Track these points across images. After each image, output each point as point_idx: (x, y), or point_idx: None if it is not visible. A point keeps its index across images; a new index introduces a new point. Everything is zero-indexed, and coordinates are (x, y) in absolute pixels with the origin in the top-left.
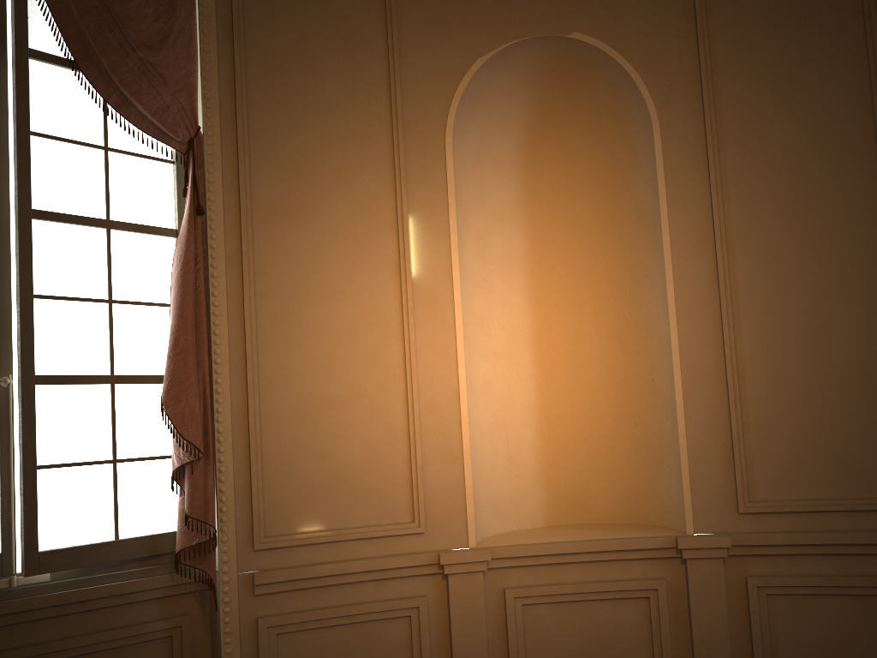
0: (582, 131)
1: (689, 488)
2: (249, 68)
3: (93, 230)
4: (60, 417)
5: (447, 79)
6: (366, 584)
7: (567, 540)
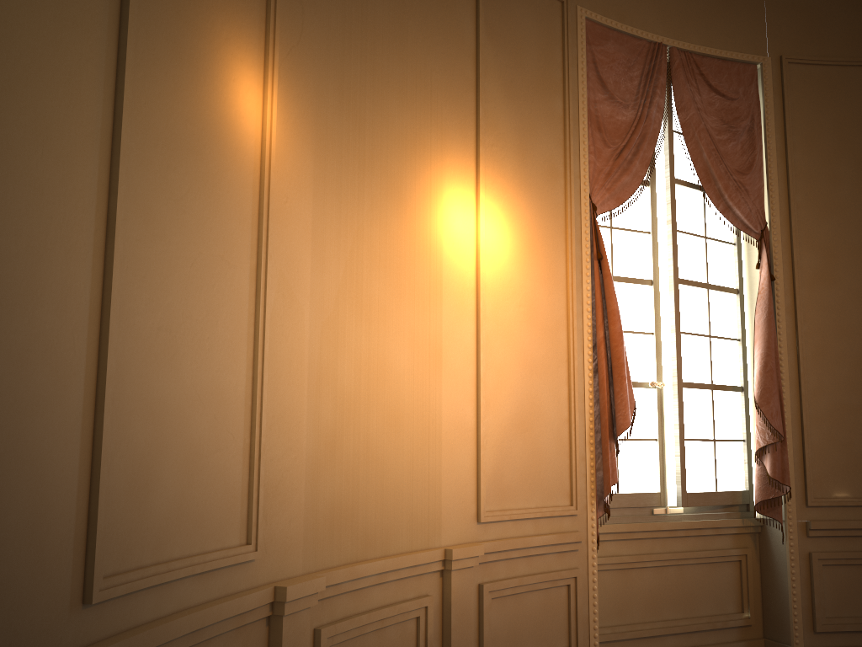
0: None
1: None
2: (796, 182)
3: (701, 290)
4: (691, 409)
5: None
6: None
7: None
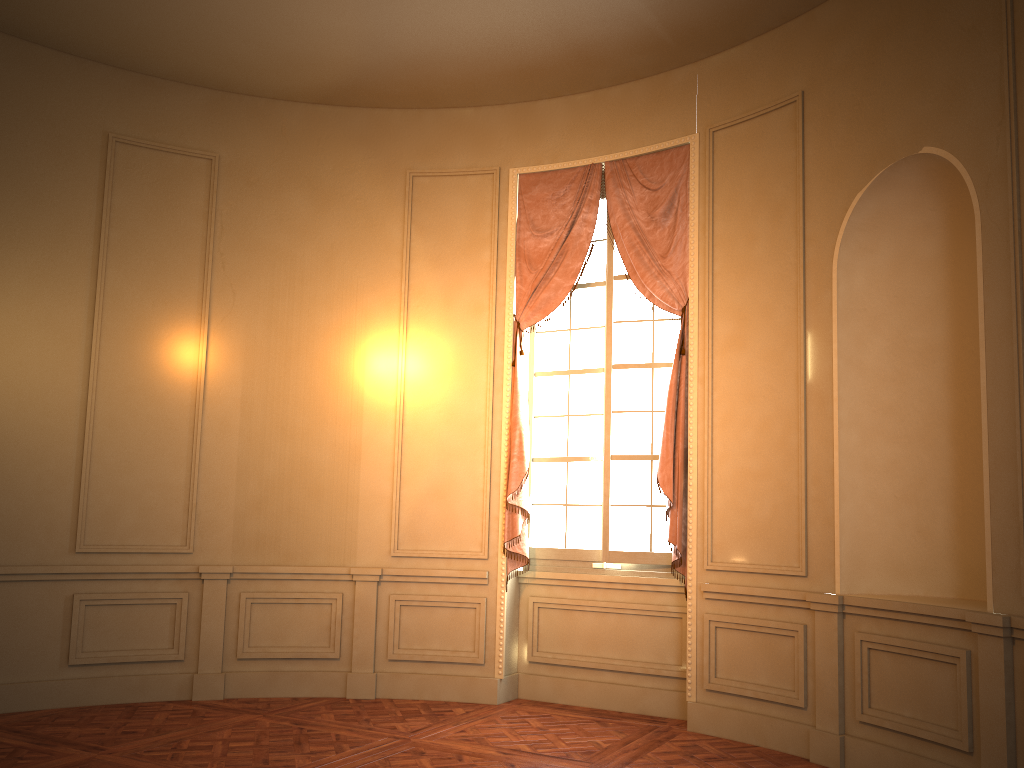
0: None
1: (990, 567)
2: (715, 251)
3: (644, 370)
4: (623, 478)
5: (835, 218)
6: (770, 607)
7: (906, 601)
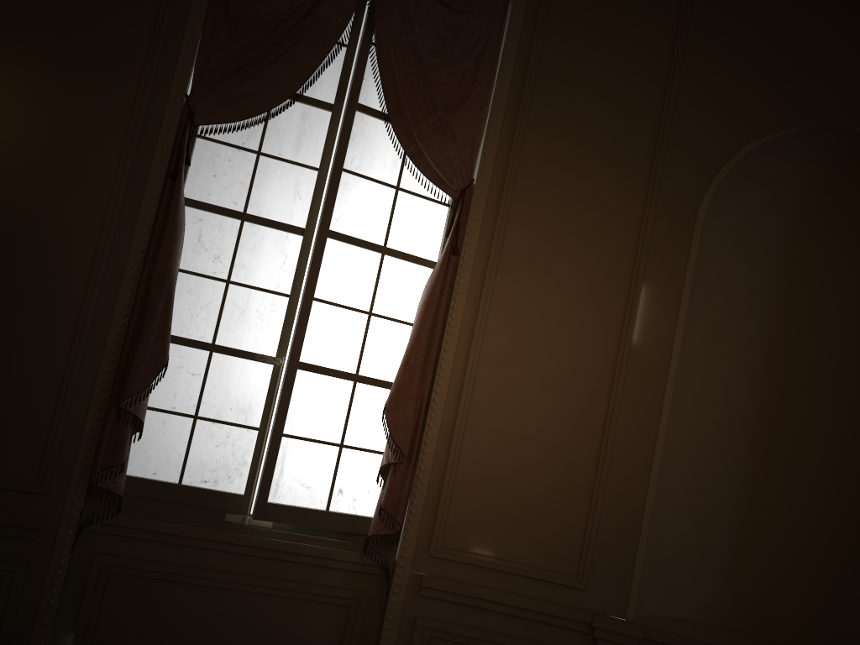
0: (857, 227)
1: None
2: (527, 133)
3: (371, 253)
4: (309, 399)
5: (712, 160)
6: (519, 620)
7: None
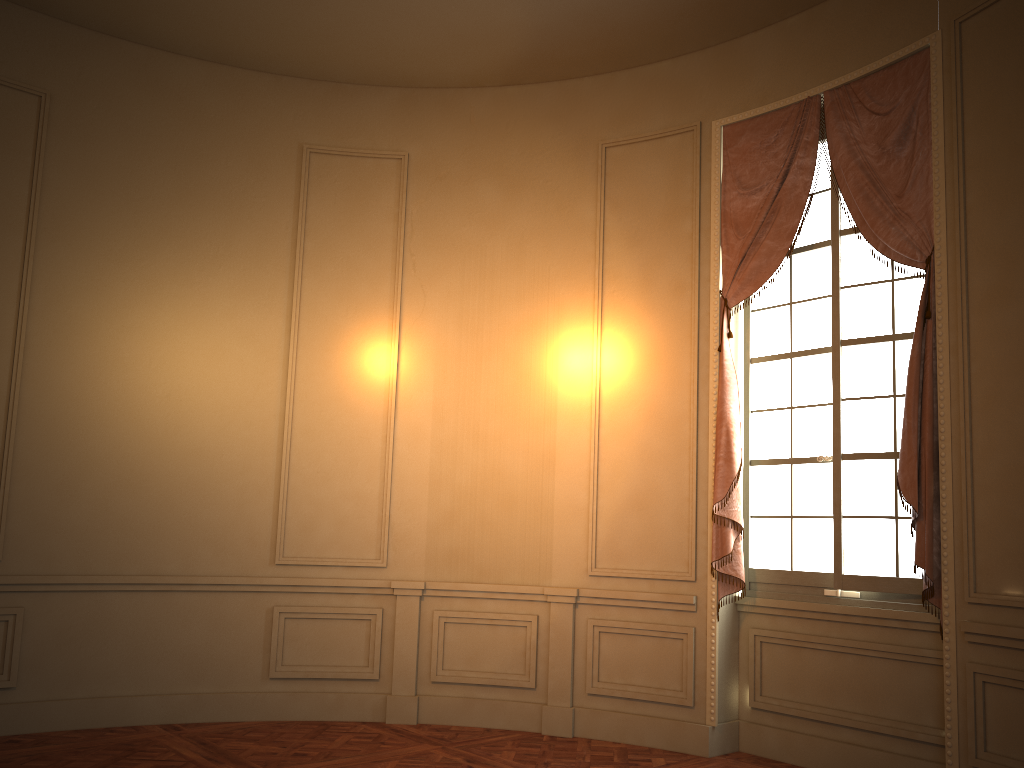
0: None
1: None
2: (968, 177)
3: (882, 344)
4: (858, 483)
5: None
6: None
7: None
